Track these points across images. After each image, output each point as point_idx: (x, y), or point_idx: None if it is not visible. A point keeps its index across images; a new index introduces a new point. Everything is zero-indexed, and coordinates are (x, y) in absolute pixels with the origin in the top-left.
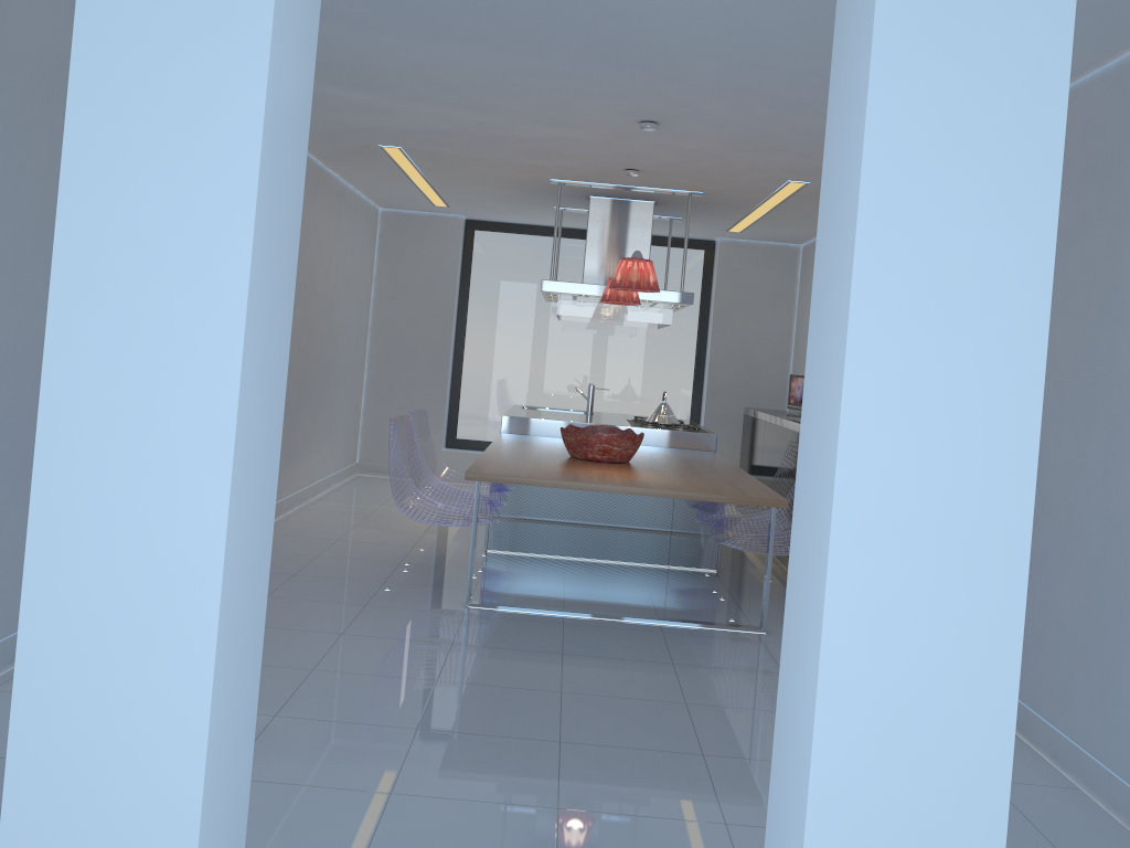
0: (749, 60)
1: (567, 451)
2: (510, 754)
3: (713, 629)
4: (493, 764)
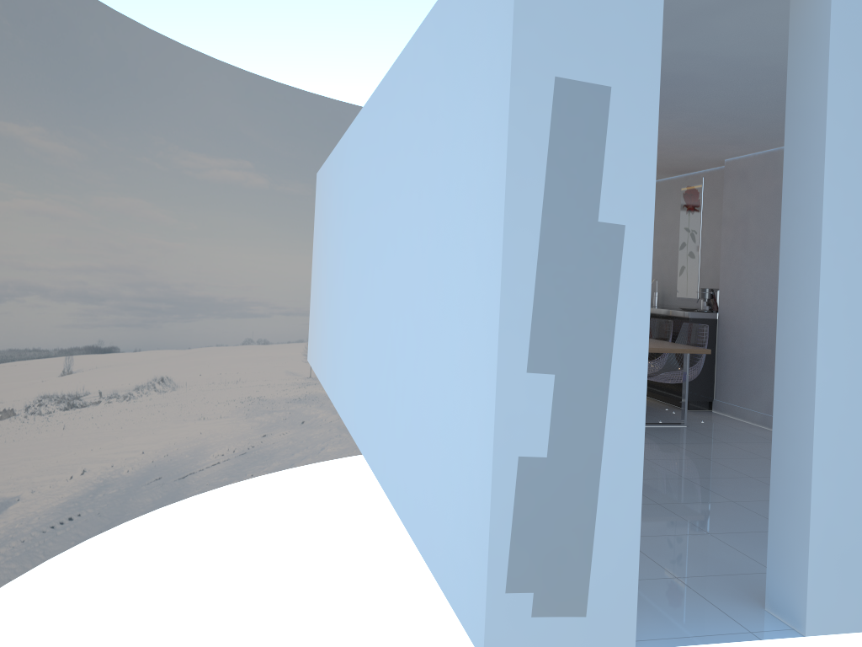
0: (723, 112)
1: None
2: (675, 485)
3: (660, 426)
4: (676, 489)
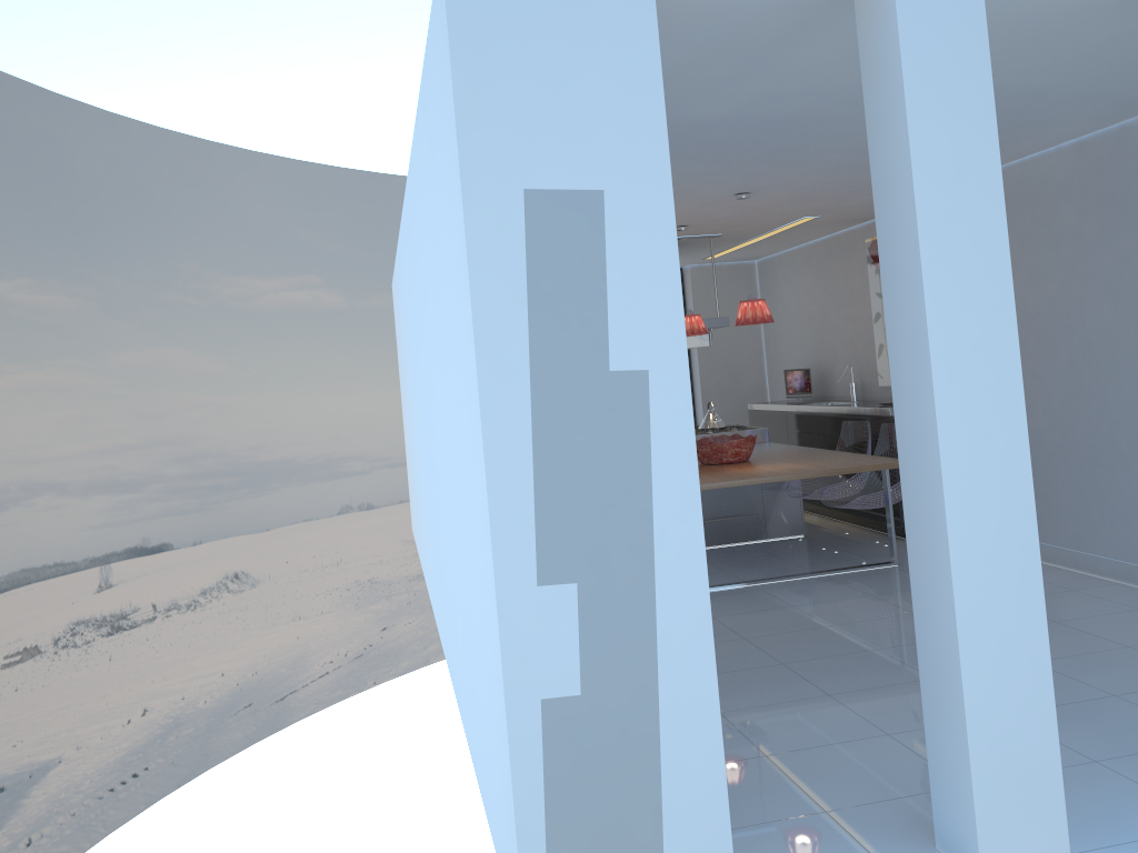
0: None
1: (700, 460)
2: (860, 662)
3: (861, 570)
4: (860, 668)
